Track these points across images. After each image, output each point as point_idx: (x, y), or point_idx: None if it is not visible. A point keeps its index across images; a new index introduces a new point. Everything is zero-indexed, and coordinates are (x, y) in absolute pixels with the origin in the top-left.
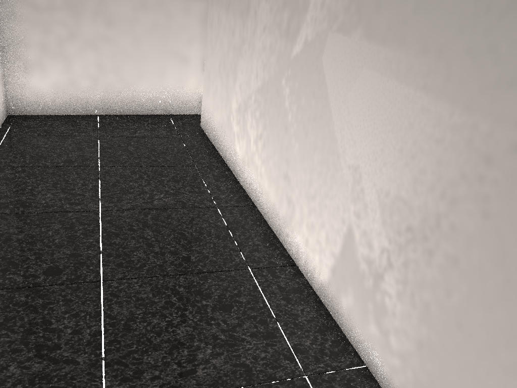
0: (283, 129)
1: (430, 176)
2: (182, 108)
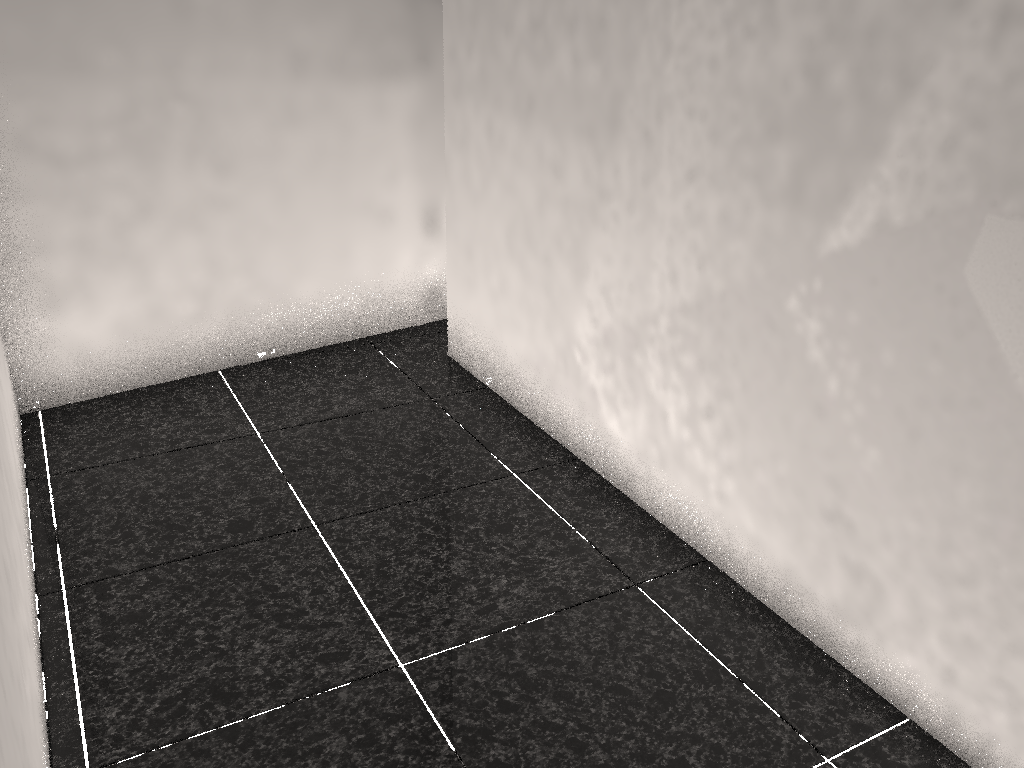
0: (807, 409)
1: None
2: (390, 318)
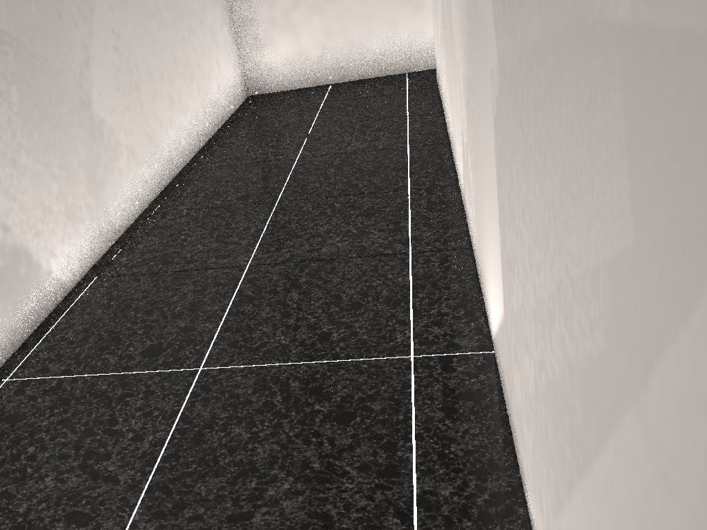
0: (447, 49)
1: (465, 45)
2: (421, 63)
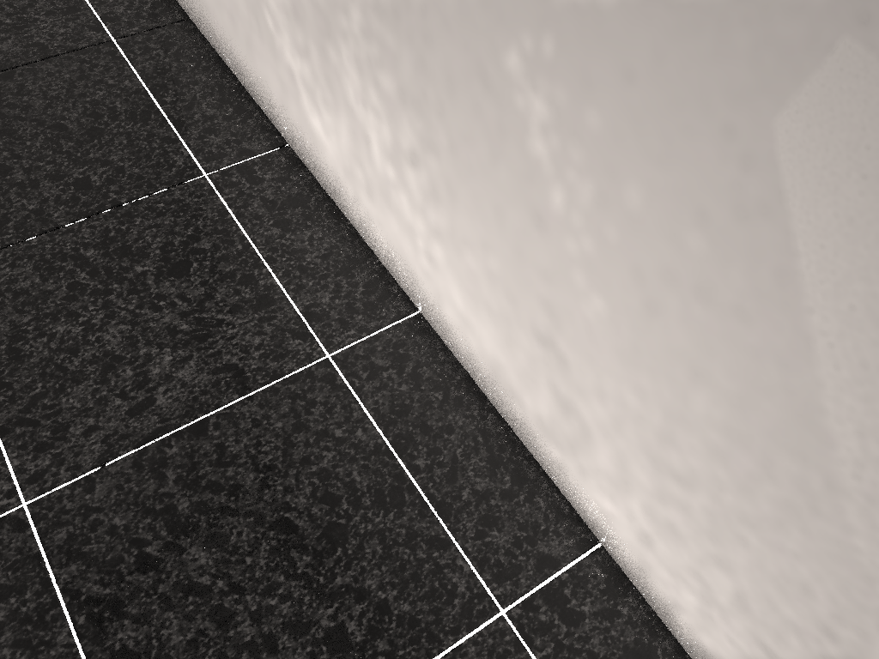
0: (525, 213)
1: None
2: None
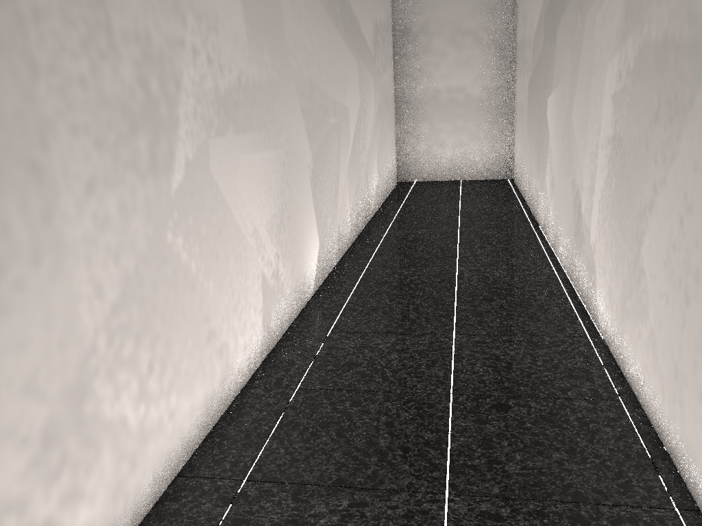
0: (189, 293)
1: (276, 190)
2: None
